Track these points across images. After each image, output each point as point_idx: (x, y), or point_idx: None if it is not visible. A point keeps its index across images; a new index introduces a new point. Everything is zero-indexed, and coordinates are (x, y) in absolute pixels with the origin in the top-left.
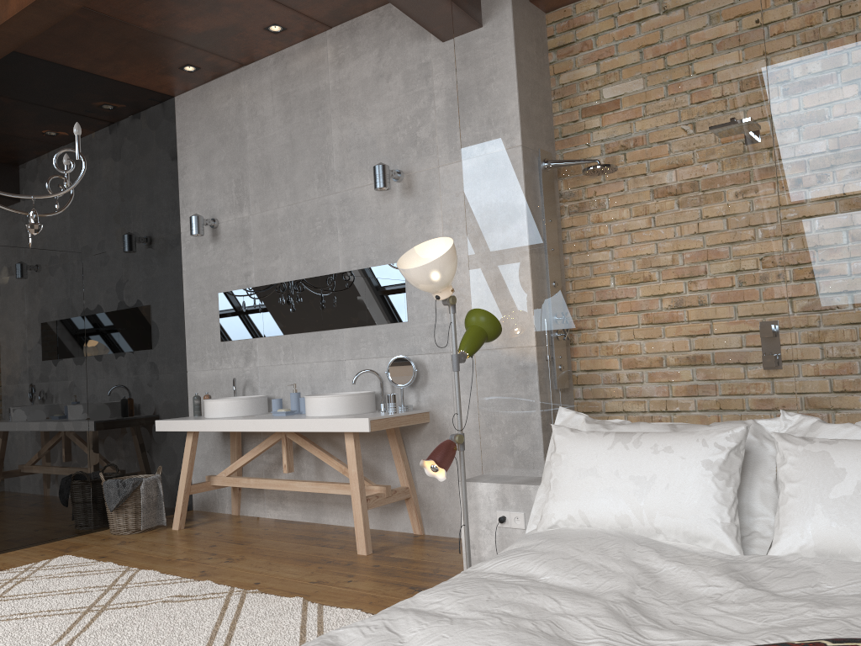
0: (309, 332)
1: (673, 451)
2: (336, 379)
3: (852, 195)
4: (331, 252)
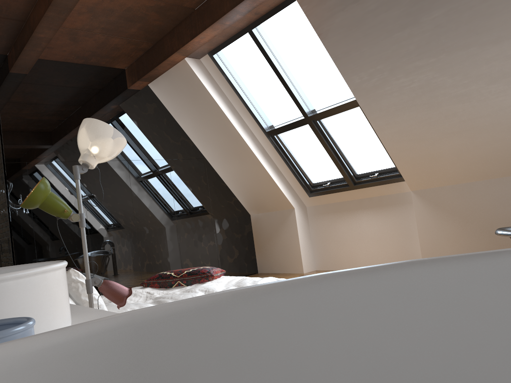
0: None
1: None
2: None
3: None
4: None
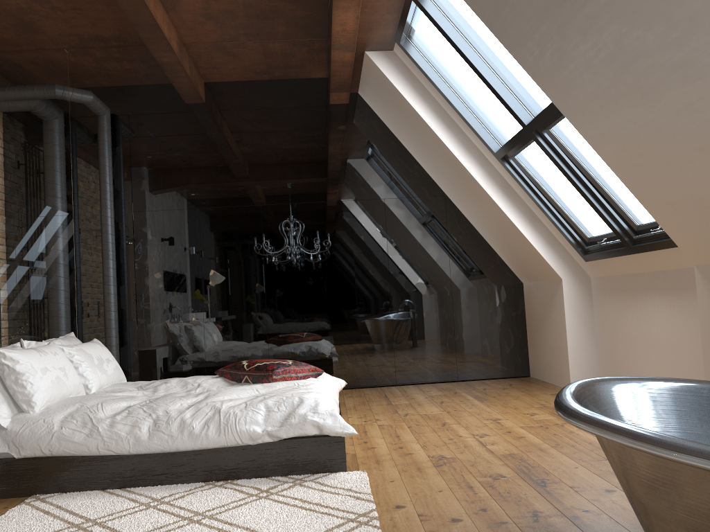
0: None
1: (58, 353)
2: None
3: (8, 233)
4: None
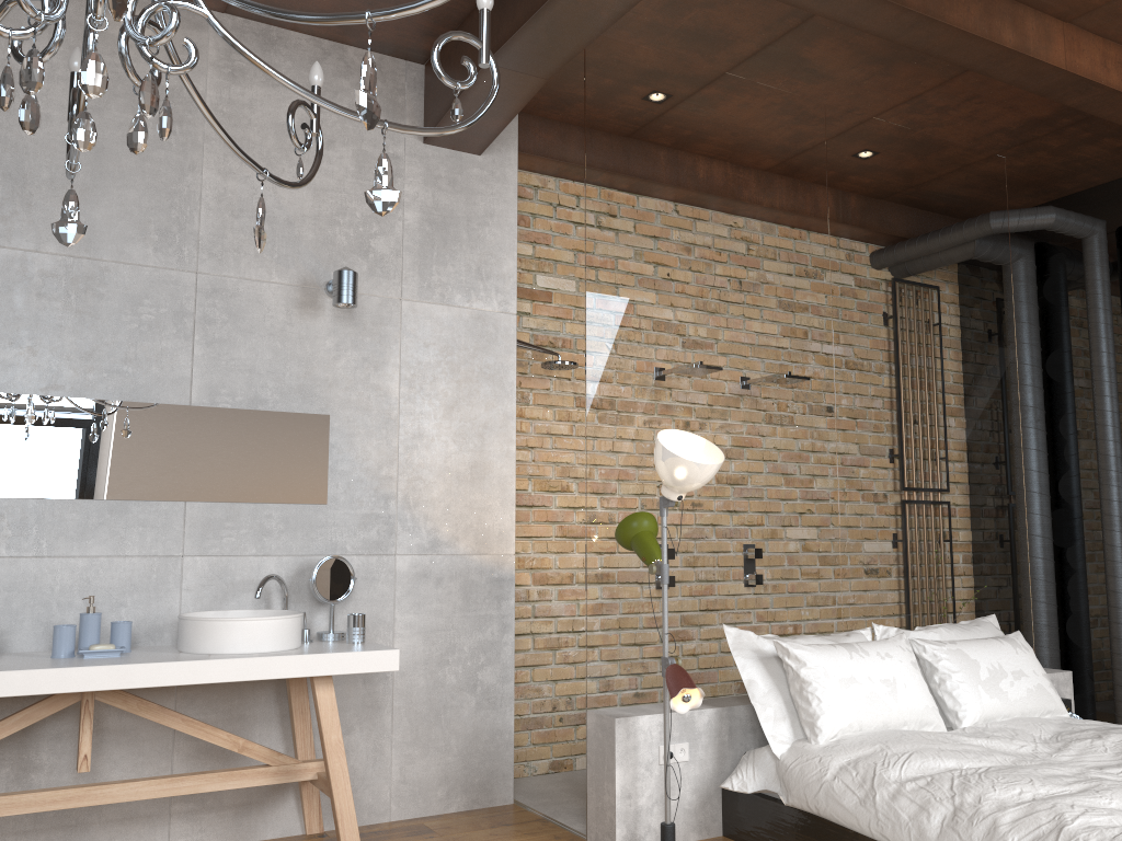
0: (96, 500)
1: (892, 656)
2: (158, 589)
3: (873, 463)
4: (175, 368)
